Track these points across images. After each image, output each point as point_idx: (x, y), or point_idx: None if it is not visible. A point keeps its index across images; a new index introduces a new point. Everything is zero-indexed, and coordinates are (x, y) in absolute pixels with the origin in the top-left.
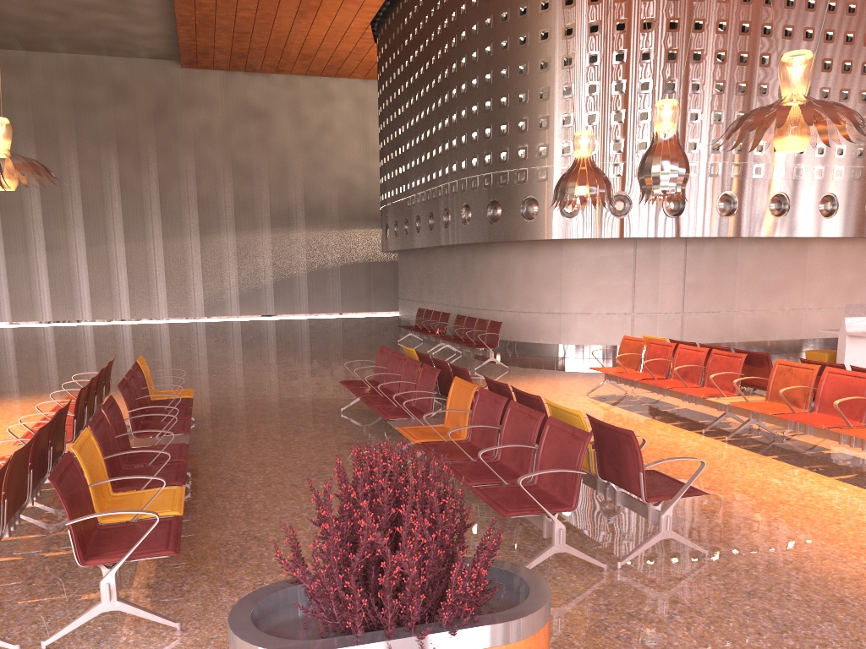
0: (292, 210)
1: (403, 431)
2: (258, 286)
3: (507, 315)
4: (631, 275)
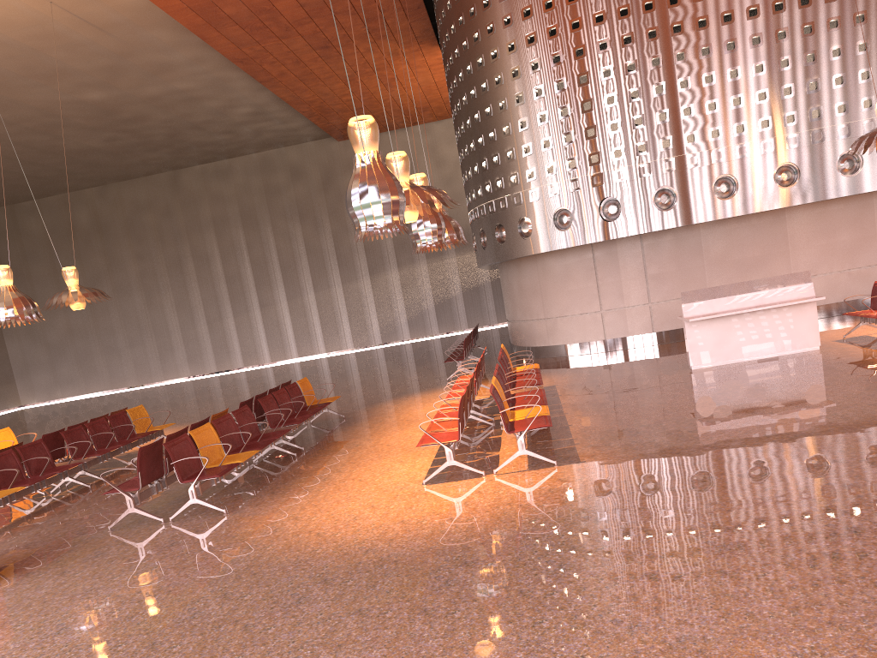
0: None
1: None
2: (422, 310)
3: (516, 324)
4: (594, 277)
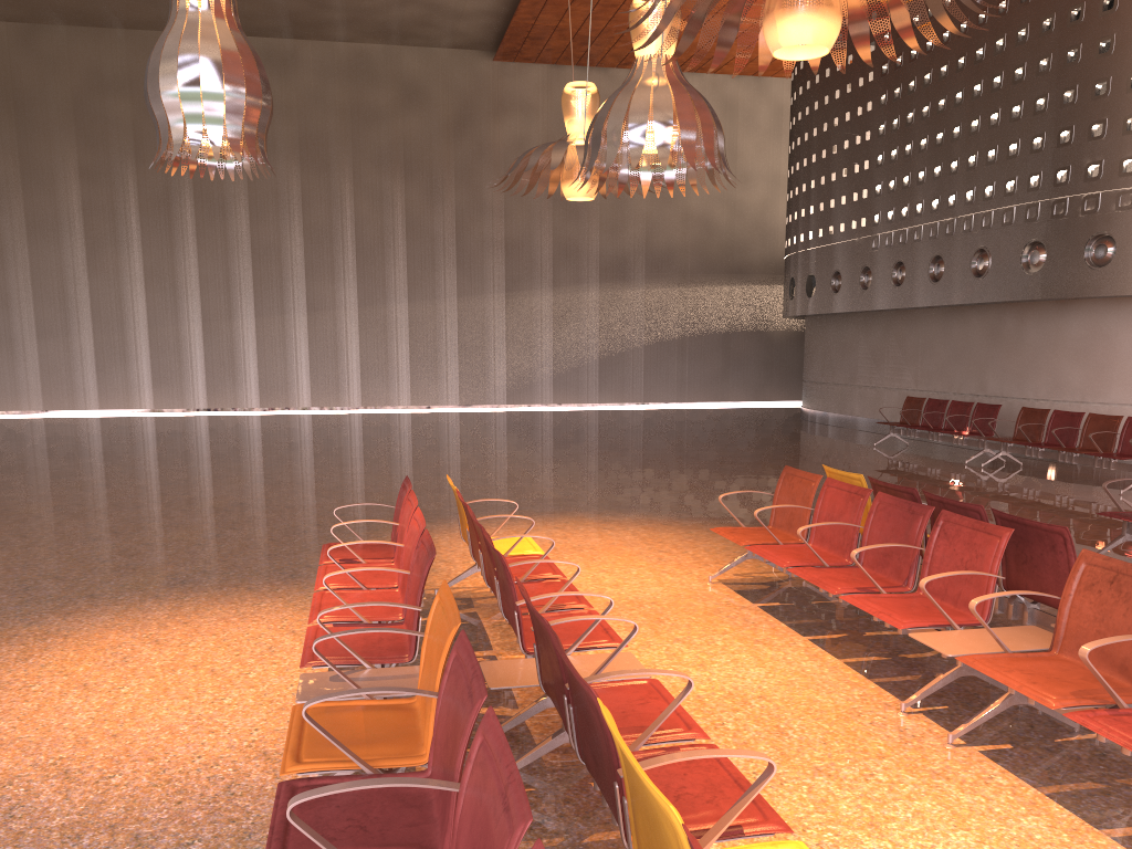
0: (628, 259)
1: None
2: (578, 363)
3: (1096, 409)
4: None
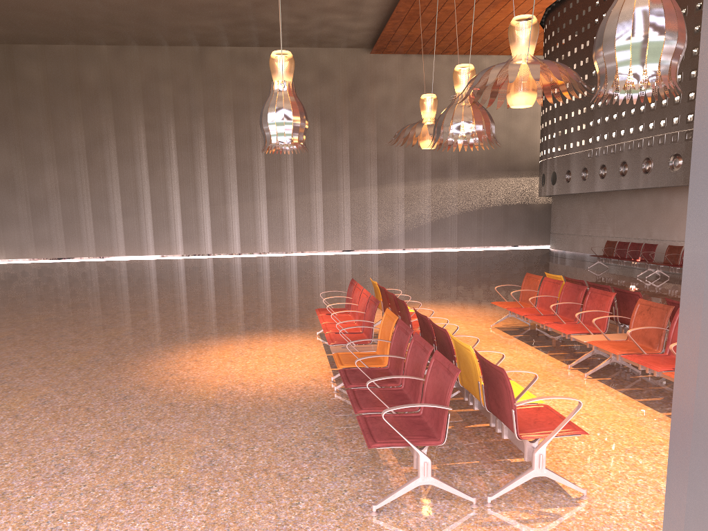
0: (448, 164)
1: None
2: (419, 225)
3: None
4: None
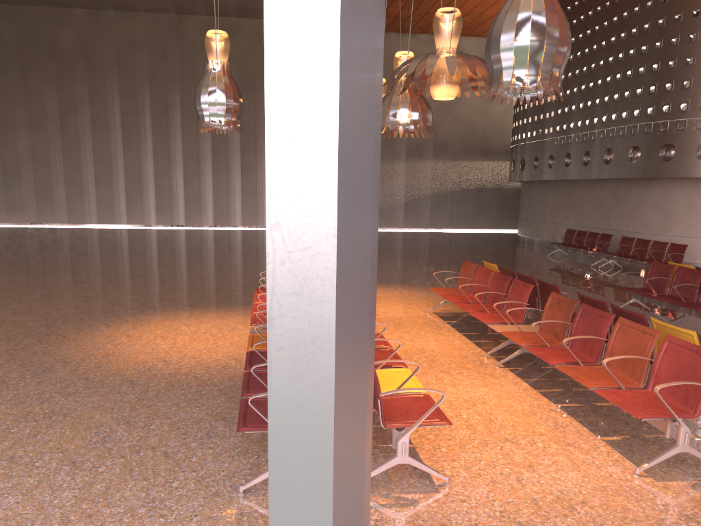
0: (423, 145)
1: None
2: (392, 204)
3: (664, 238)
4: None
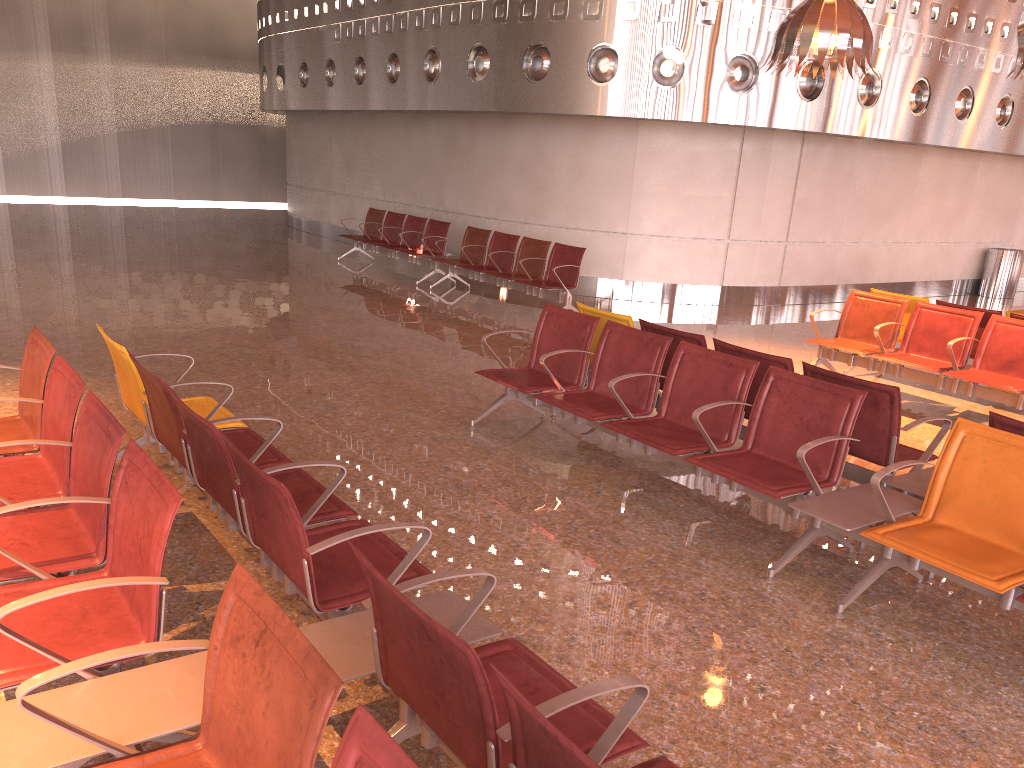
0: (87, 26)
1: (903, 546)
2: (35, 147)
3: (537, 231)
4: (732, 184)
